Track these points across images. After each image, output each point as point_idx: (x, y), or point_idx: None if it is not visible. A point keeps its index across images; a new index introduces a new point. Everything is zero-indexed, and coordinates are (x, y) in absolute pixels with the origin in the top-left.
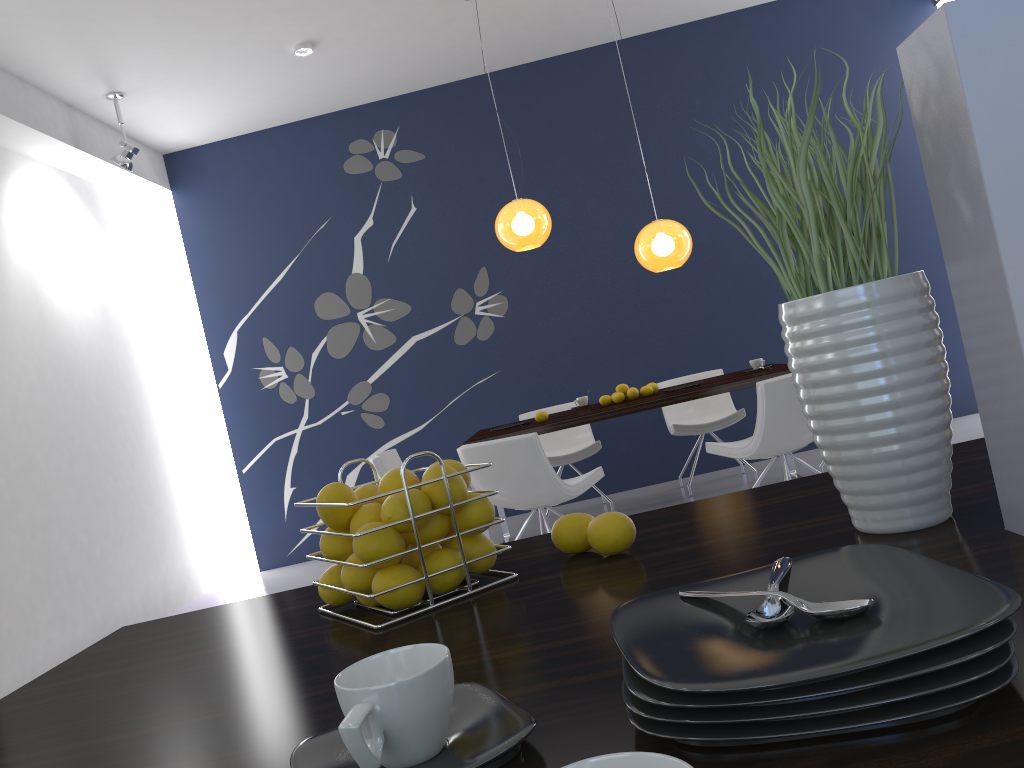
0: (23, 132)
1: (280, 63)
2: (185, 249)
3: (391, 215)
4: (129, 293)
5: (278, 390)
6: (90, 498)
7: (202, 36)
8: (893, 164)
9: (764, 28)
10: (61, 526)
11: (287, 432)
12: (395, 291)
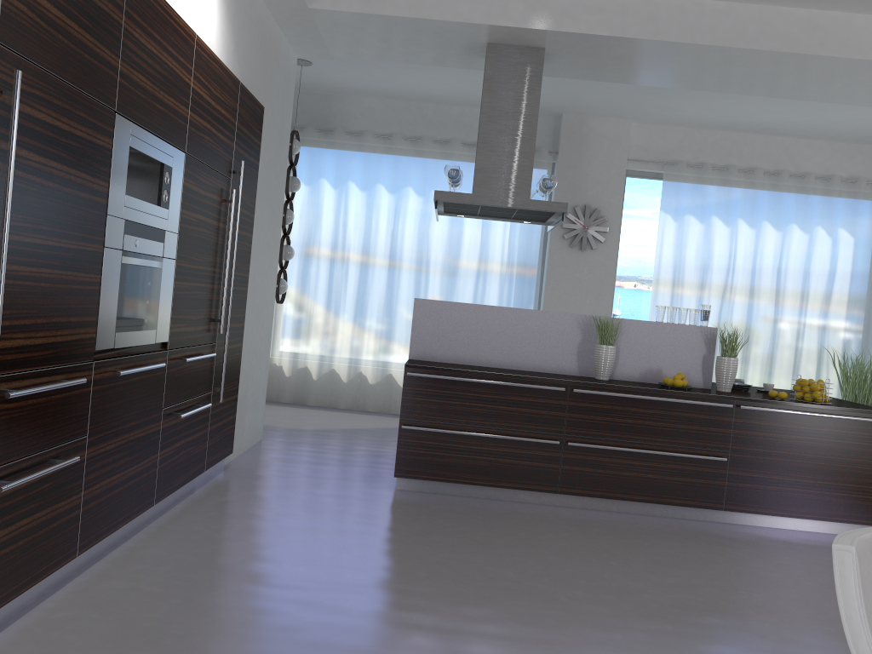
0: None
1: None
2: None
3: None
4: None
5: None
6: None
7: None
8: None
9: None
10: None
11: None
12: None
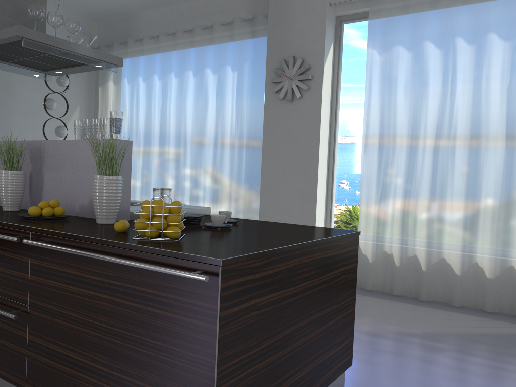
0: None
1: None
2: None
3: None
4: None
5: None
6: None
7: None
8: None
9: None
10: None
11: None
12: None
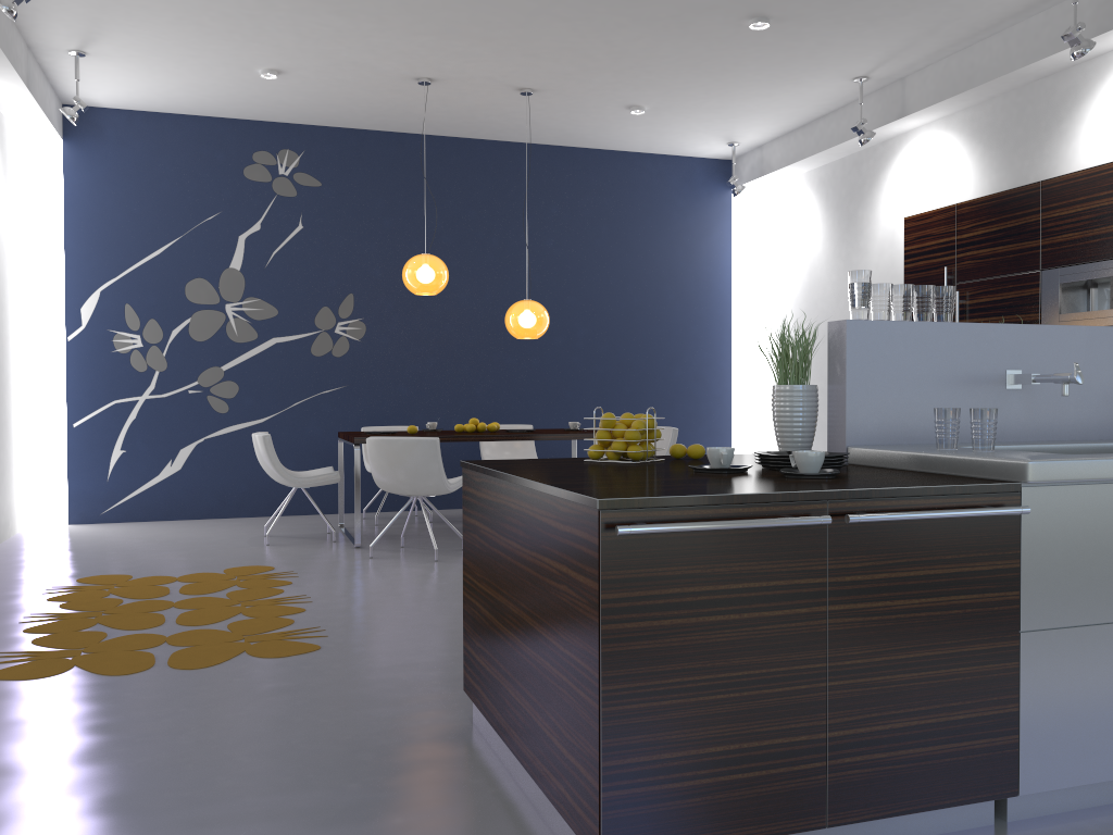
0: None
1: (240, 76)
2: (64, 200)
3: (278, 226)
4: (10, 229)
5: (130, 356)
6: None
7: (199, 41)
8: (681, 300)
9: (614, 169)
10: None
11: (129, 397)
12: (267, 294)
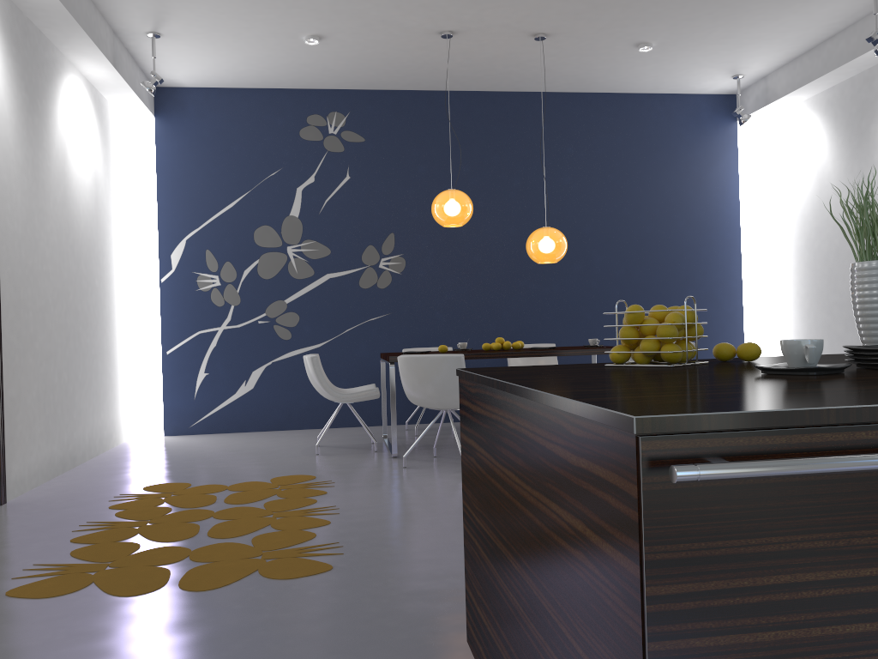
0: (86, 45)
1: (288, 45)
2: (156, 165)
3: (329, 178)
4: (111, 190)
5: (210, 293)
6: (72, 345)
7: (248, 11)
8: (691, 226)
9: (624, 110)
10: (55, 361)
11: (211, 328)
12: (321, 236)
